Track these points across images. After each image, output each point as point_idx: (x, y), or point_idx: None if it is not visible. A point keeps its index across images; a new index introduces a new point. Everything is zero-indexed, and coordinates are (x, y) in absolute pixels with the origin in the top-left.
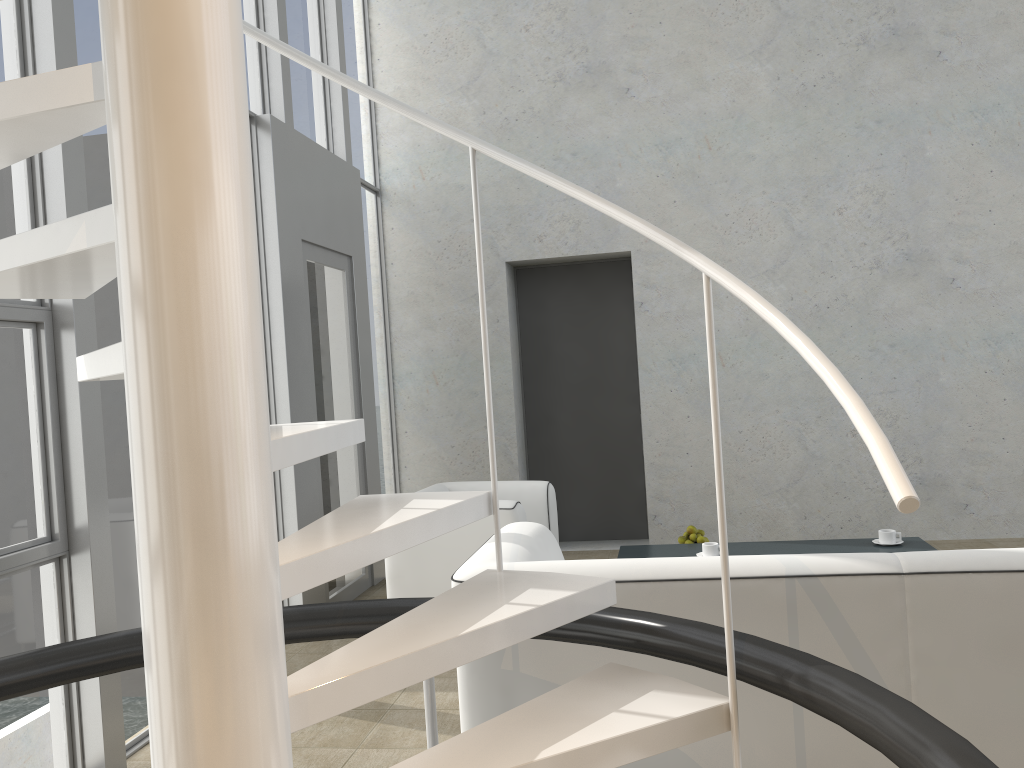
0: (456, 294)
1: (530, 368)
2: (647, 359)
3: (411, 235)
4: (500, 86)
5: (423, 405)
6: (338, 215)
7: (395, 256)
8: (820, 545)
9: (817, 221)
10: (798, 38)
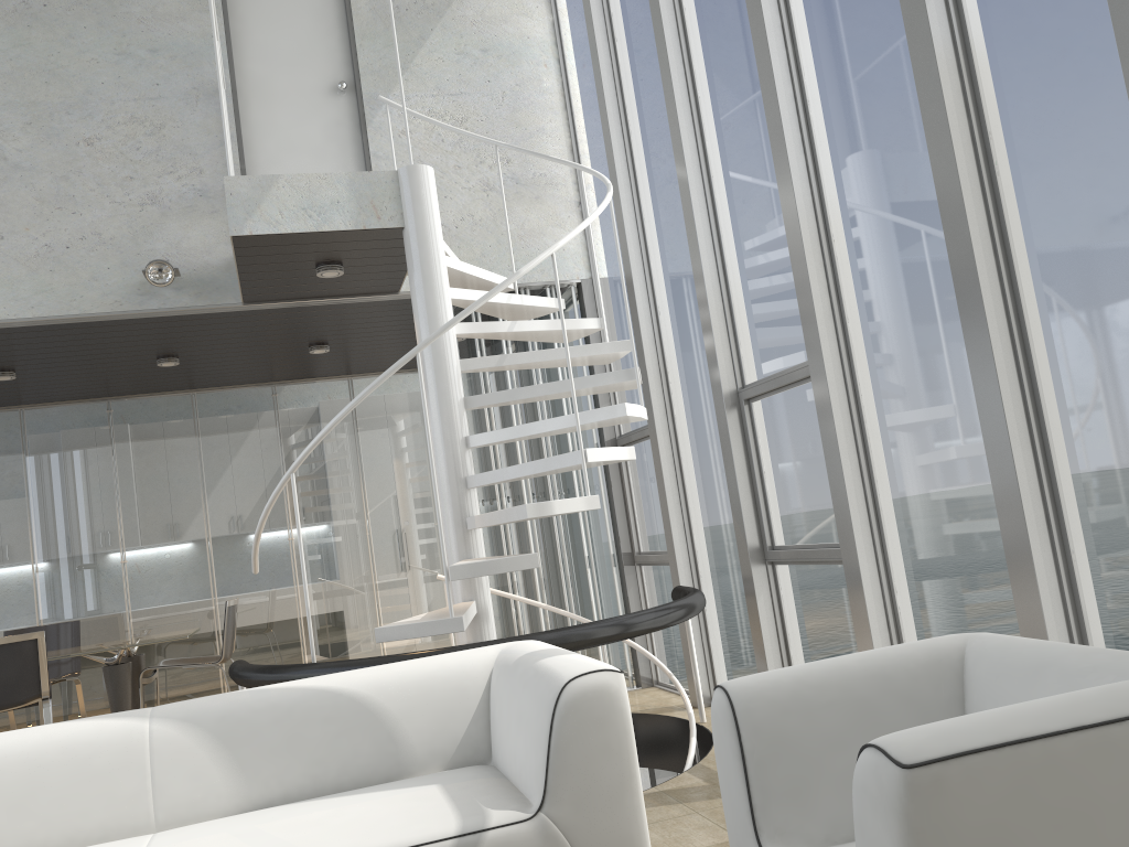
0: None
1: None
2: None
3: None
4: None
5: None
6: None
7: None
8: None
9: None
10: None
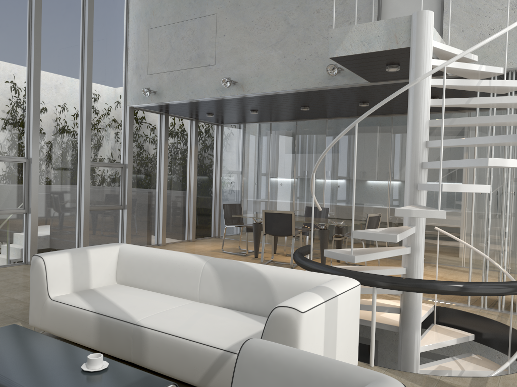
0: None
1: None
2: None
3: None
4: None
5: None
6: None
7: None
8: (4, 355)
9: None
10: None
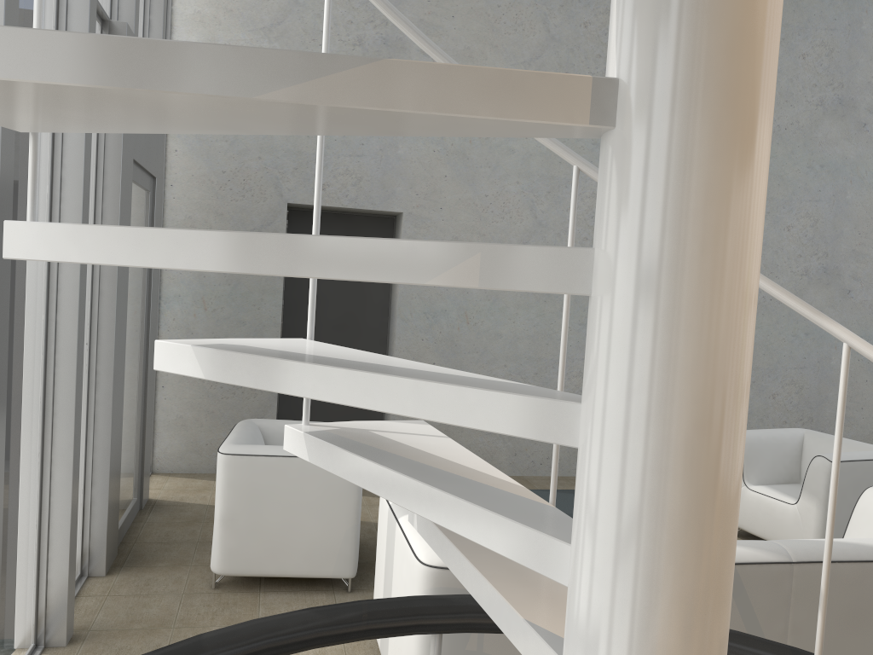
0: (235, 226)
1: (291, 303)
2: (406, 310)
3: (195, 161)
4: (302, 36)
5: (189, 328)
6: (153, 135)
7: (176, 178)
8: None
9: (554, 214)
10: (560, 60)
